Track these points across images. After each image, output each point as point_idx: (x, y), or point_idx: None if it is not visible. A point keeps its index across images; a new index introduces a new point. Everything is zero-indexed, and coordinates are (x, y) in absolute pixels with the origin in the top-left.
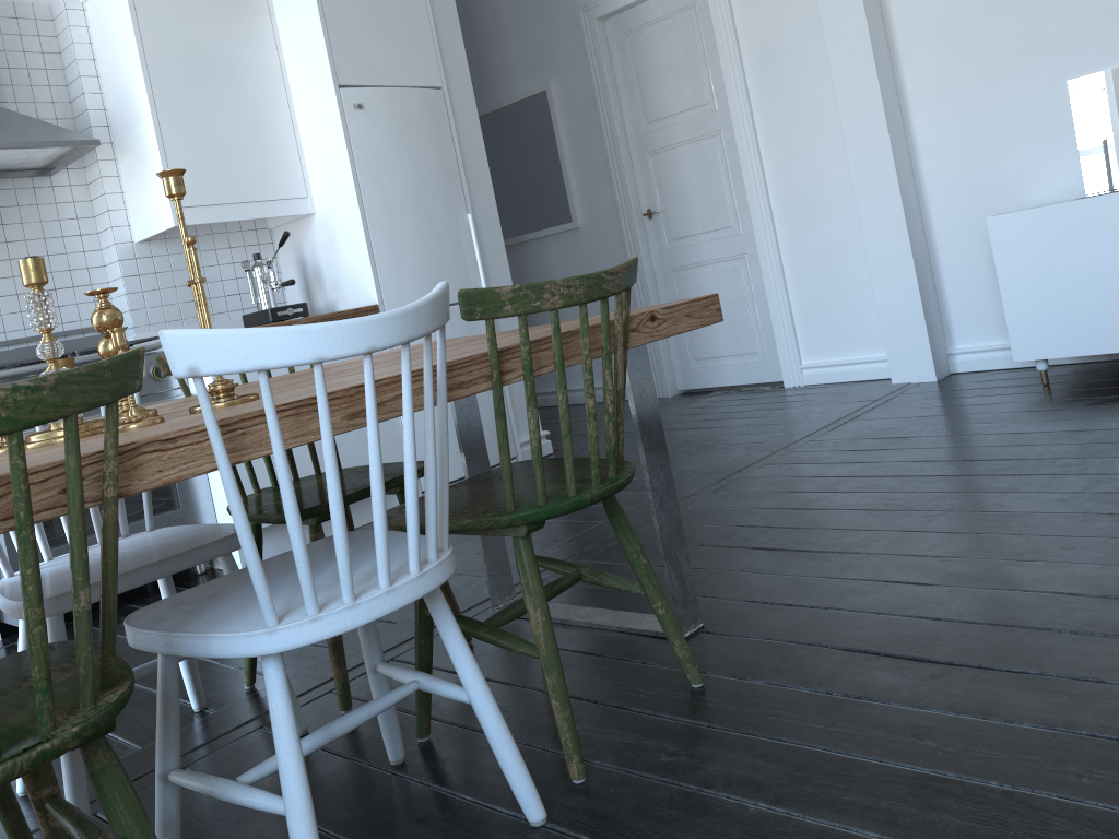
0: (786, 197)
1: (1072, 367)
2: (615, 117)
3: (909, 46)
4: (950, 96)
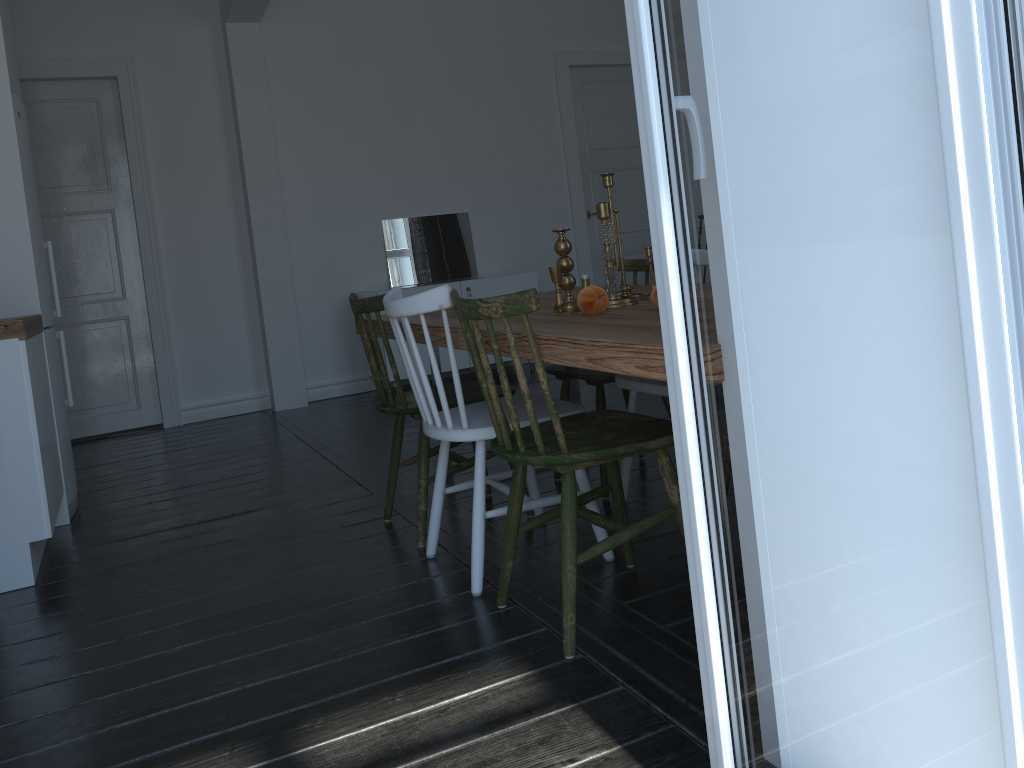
0: (179, 271)
1: (385, 390)
2: None
3: (288, 178)
4: (313, 216)
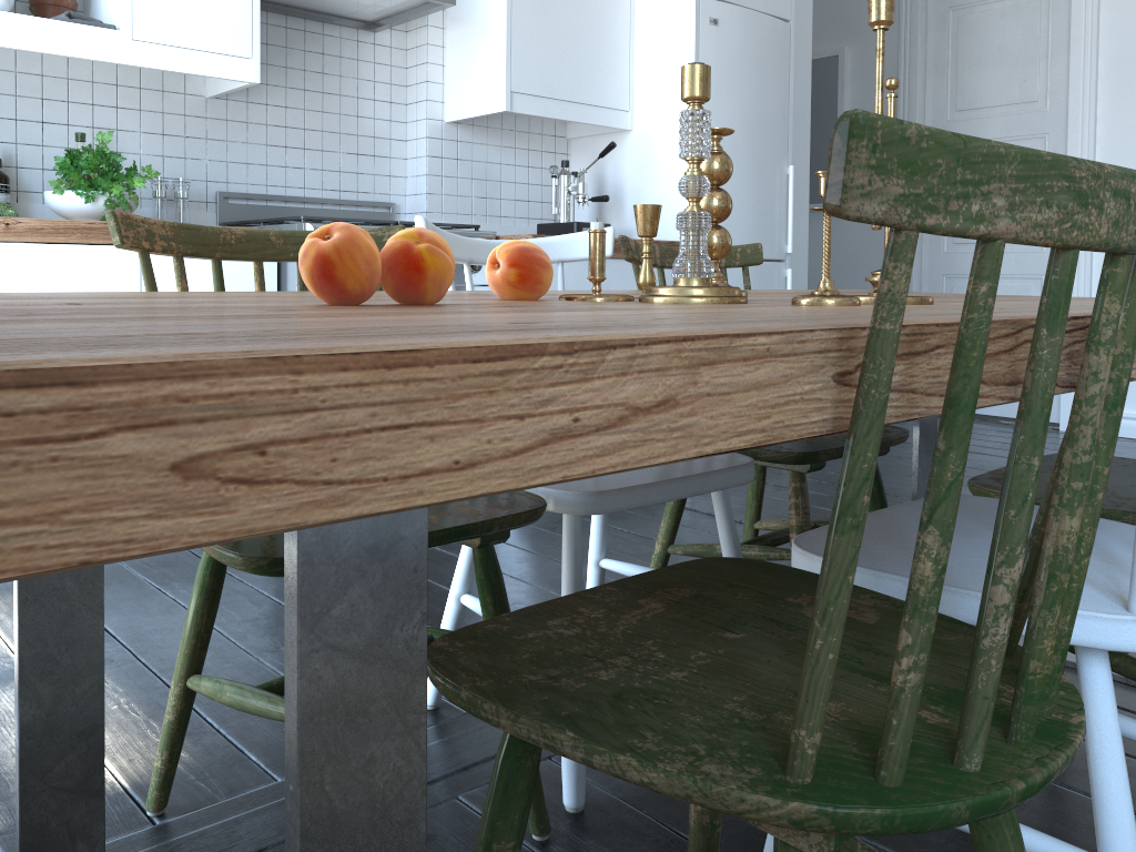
0: None
1: None
2: (918, 98)
3: None
4: None
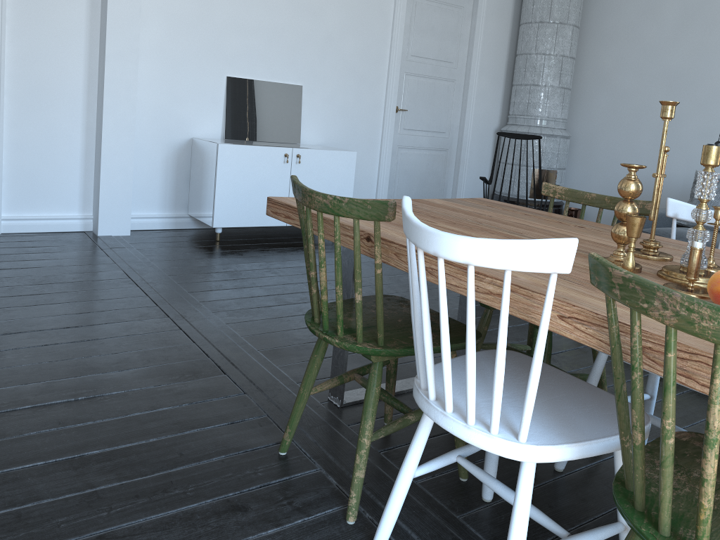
0: (21, 82)
1: (202, 231)
2: None
3: (147, 16)
4: (164, 58)
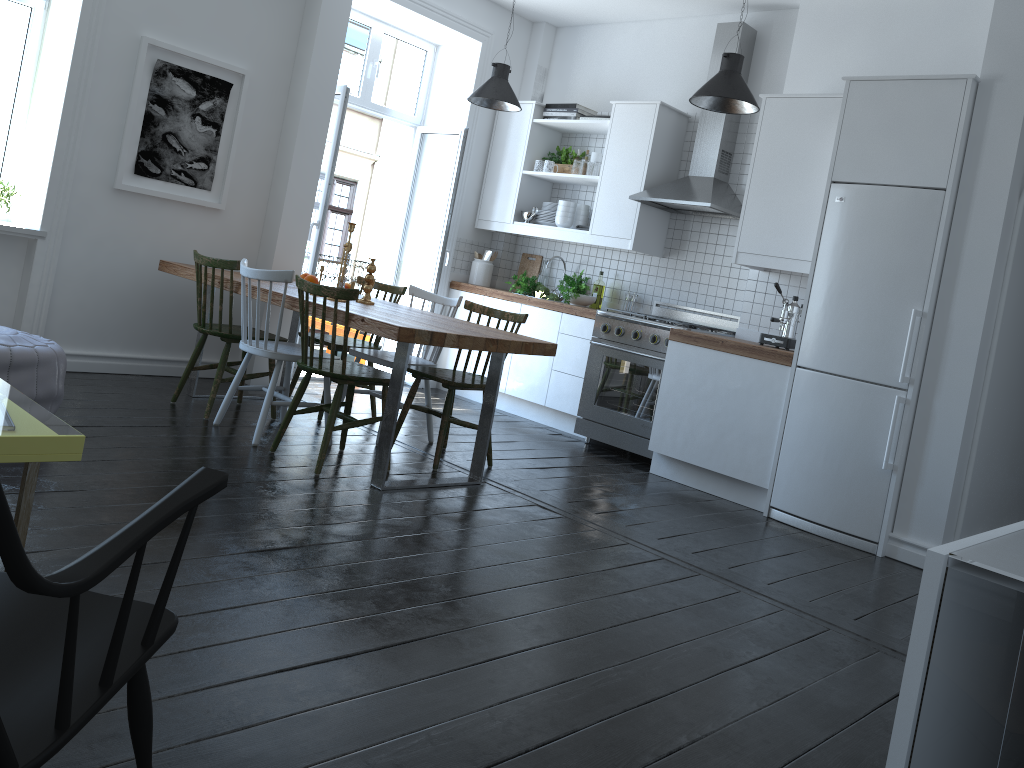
0: None
1: None
2: None
3: None
4: None
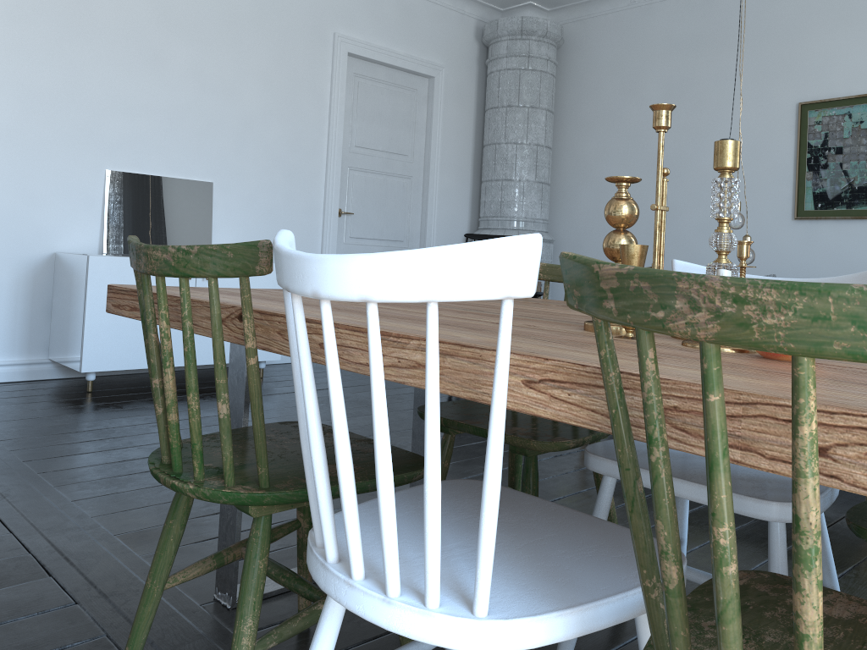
0: None
1: (69, 381)
2: None
3: None
4: (14, 145)
